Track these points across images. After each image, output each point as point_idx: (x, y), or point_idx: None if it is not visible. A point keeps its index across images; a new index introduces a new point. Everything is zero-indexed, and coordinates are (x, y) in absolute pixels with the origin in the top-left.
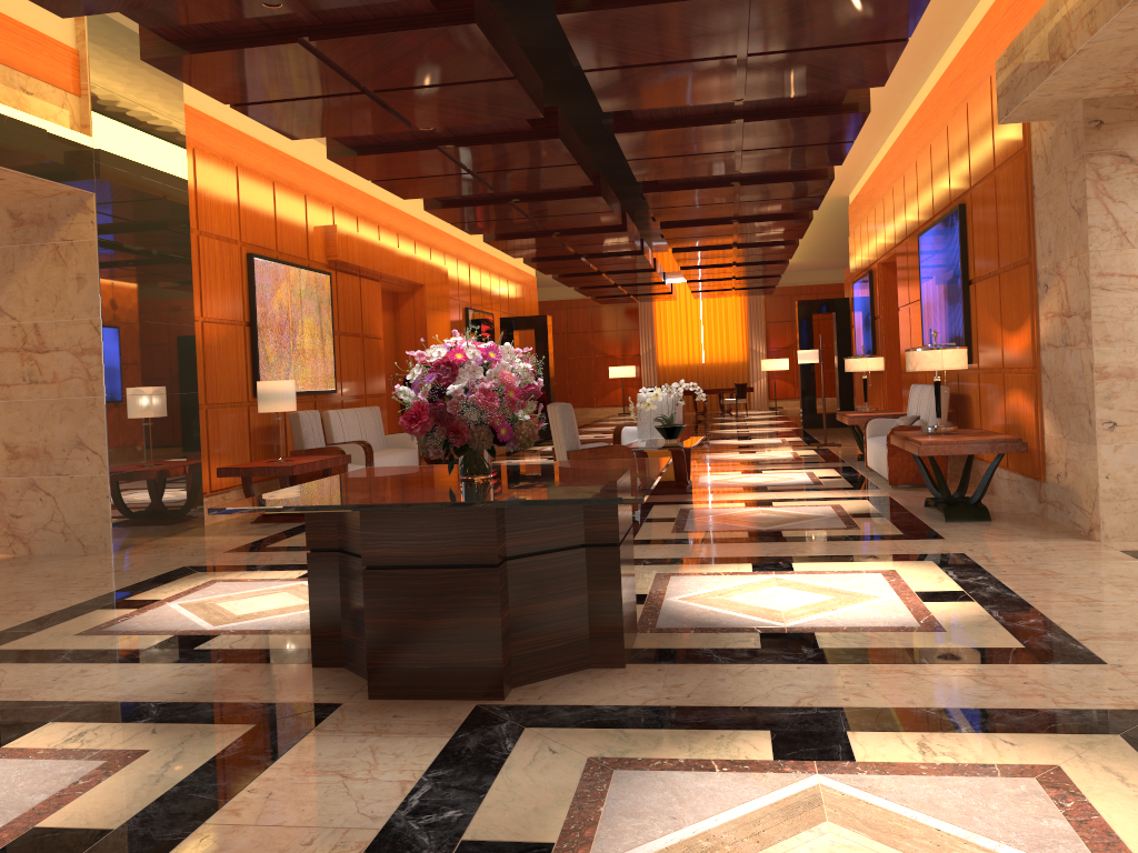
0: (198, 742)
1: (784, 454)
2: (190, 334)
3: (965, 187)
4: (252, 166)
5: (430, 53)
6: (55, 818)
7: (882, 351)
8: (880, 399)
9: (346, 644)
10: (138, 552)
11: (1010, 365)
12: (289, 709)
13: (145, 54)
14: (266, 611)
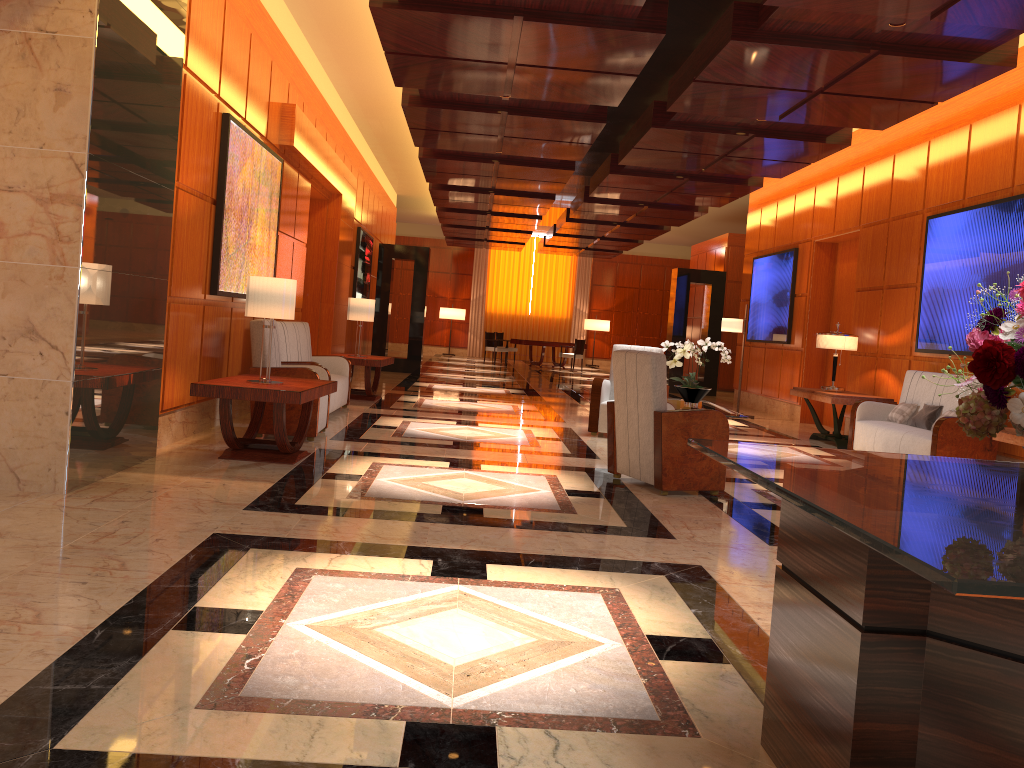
0: None
1: None
2: (169, 201)
3: None
4: (236, 6)
5: None
6: None
7: (805, 329)
8: (793, 376)
9: None
10: (106, 497)
11: None
12: None
13: None
14: (492, 658)
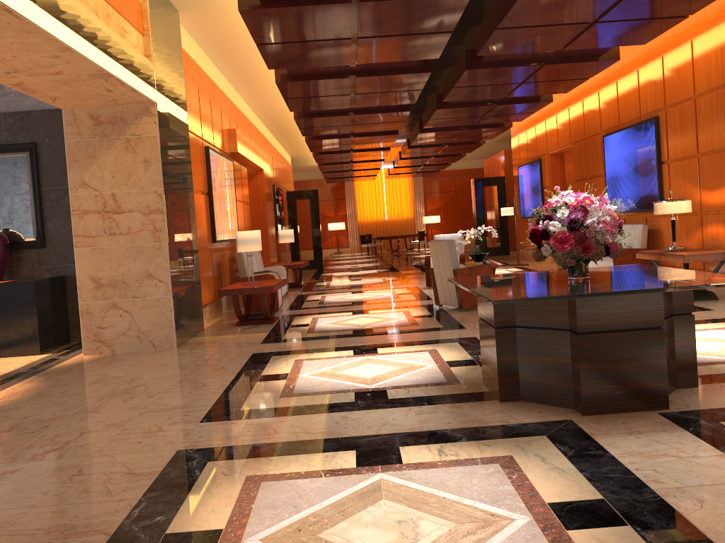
0: (532, 448)
1: (503, 271)
2: (192, 200)
3: (658, 106)
4: (202, 87)
5: (422, 14)
6: (548, 497)
7: None
8: None
9: (524, 386)
10: (195, 347)
11: (709, 210)
12: (544, 425)
13: (241, 7)
14: (383, 374)
